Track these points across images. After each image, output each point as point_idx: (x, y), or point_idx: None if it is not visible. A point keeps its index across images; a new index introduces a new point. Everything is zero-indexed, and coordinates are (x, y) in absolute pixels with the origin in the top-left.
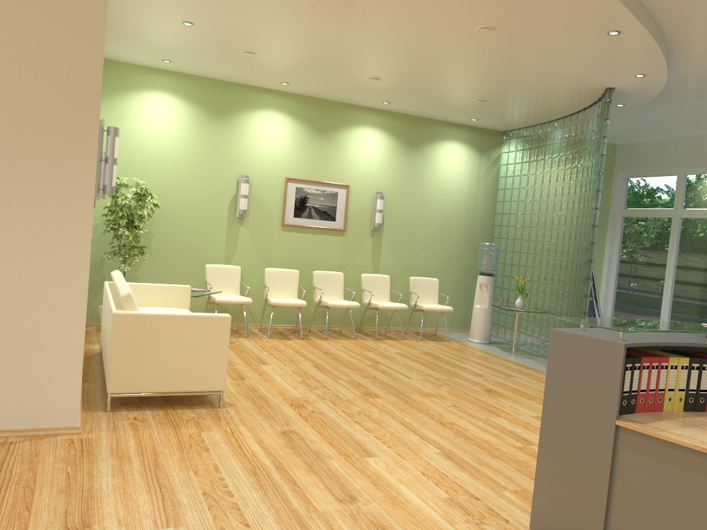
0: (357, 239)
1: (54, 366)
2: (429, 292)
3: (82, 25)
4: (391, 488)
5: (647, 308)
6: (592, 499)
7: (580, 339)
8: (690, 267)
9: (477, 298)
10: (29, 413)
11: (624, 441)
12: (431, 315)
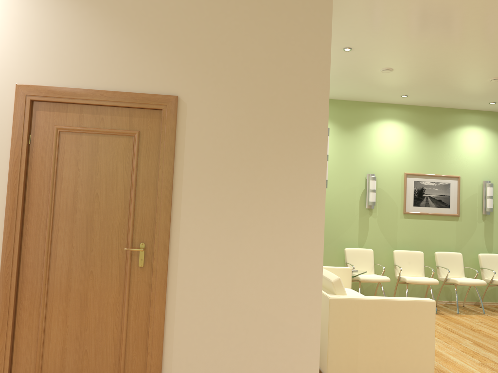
0: (470, 222)
1: (294, 352)
2: None
3: (312, 36)
4: None
5: None
6: None
7: None
8: None
9: None
10: None
11: None
12: None
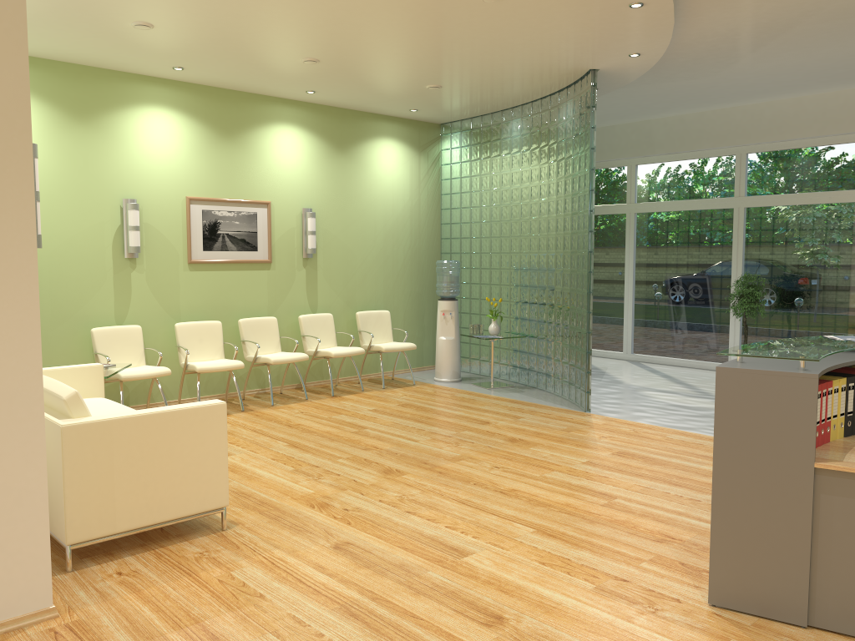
0: (288, 271)
1: (4, 525)
2: (381, 328)
3: None
4: (526, 591)
5: (608, 316)
6: (791, 556)
7: (758, 374)
8: (650, 266)
9: (441, 328)
10: None
11: (825, 484)
12: (383, 356)
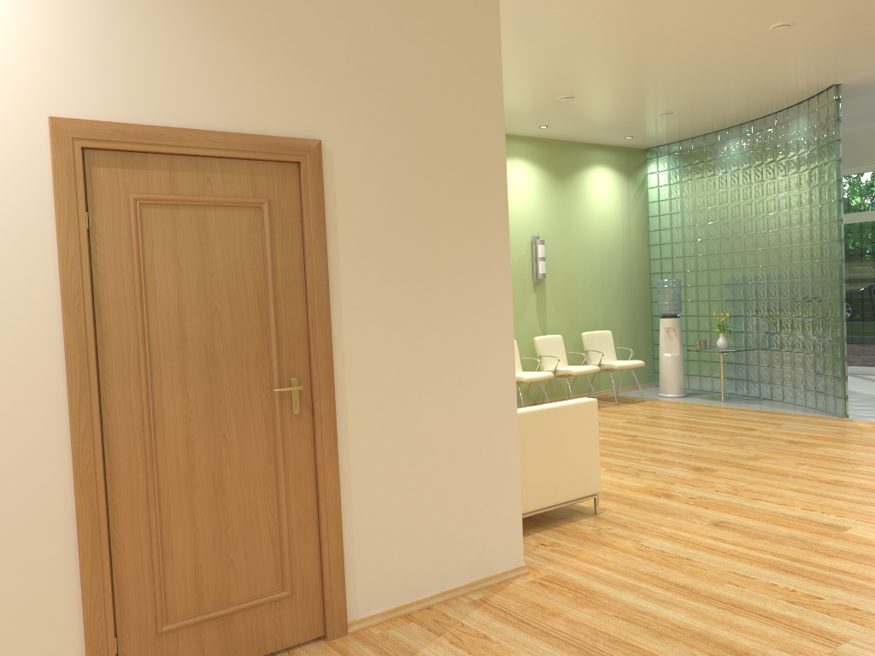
0: (521, 296)
1: (495, 493)
2: (605, 347)
3: (480, 53)
4: None
5: None
6: None
7: None
8: (862, 277)
9: (665, 345)
10: (478, 559)
11: None
12: (604, 375)
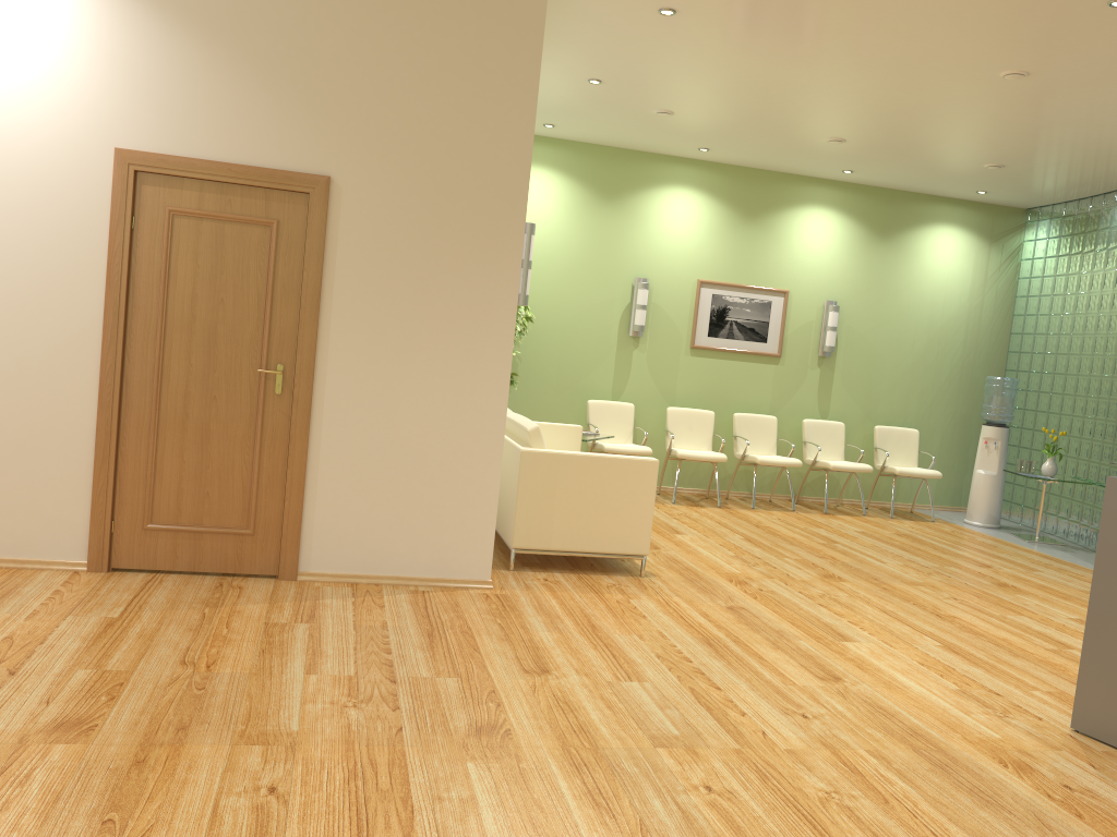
0: (798, 368)
1: (466, 507)
2: (904, 449)
3: (511, 106)
4: (882, 673)
5: None
6: None
7: None
8: None
9: (980, 460)
10: (438, 560)
11: None
12: (906, 484)
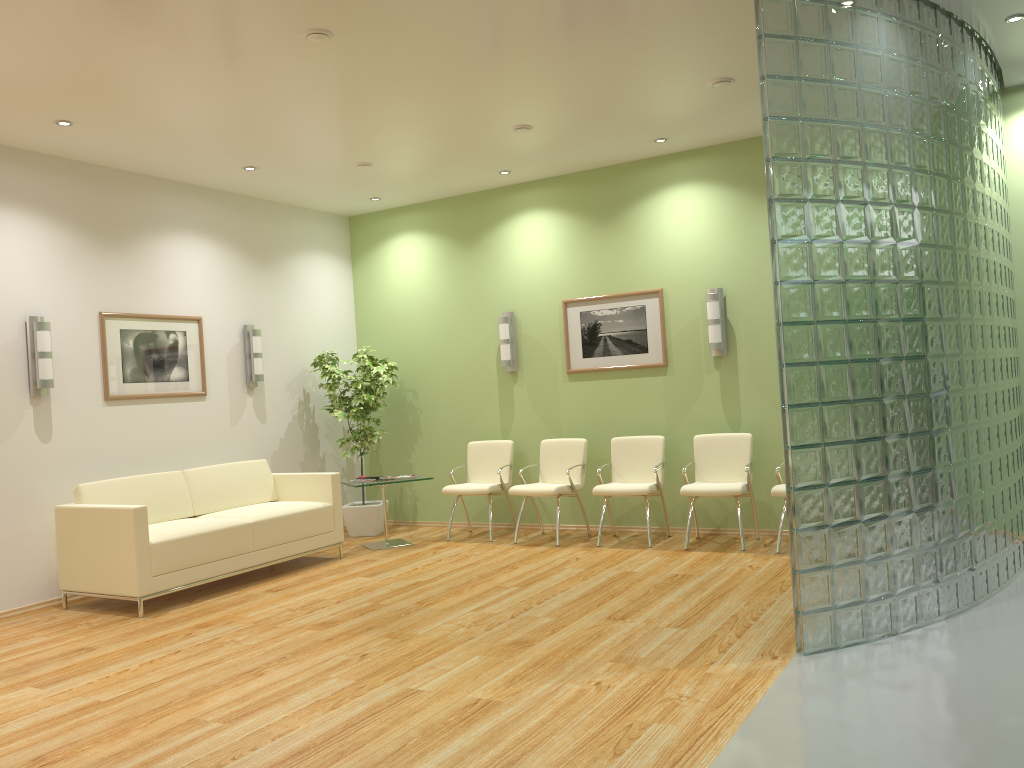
0: (691, 375)
1: None
2: None
3: None
4: None
5: None
6: None
7: None
8: None
9: None
10: None
11: None
12: None
